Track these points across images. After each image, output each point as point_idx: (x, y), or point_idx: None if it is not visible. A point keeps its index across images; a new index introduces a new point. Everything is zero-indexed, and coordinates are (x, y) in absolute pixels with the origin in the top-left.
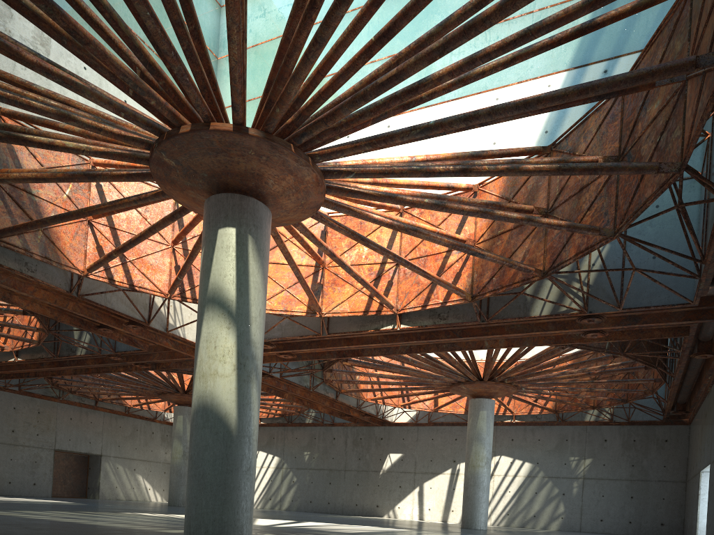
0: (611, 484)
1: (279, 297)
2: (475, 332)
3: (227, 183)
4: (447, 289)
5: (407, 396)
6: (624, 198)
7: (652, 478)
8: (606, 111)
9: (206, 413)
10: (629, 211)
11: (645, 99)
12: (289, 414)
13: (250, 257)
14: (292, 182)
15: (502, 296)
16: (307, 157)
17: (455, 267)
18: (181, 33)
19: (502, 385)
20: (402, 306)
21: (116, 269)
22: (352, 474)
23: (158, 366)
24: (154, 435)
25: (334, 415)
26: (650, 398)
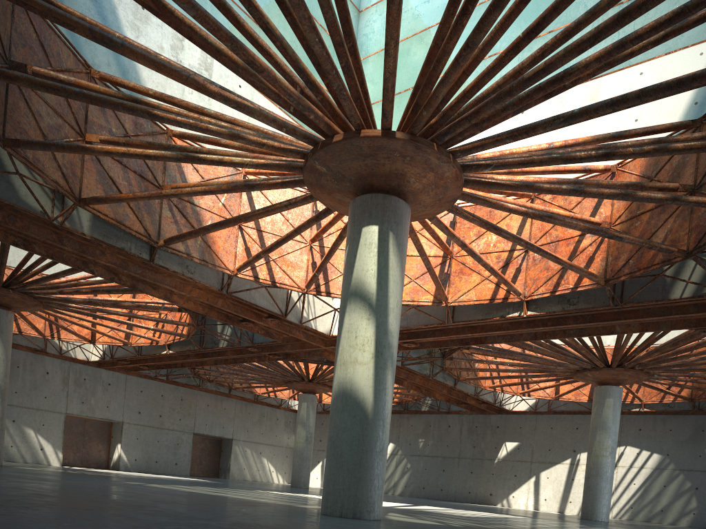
0: None
1: (406, 288)
2: (606, 317)
3: (372, 184)
4: (579, 274)
5: (527, 383)
6: None
7: None
8: None
9: (345, 398)
10: None
11: None
12: (405, 401)
13: (390, 252)
14: (432, 179)
15: (638, 279)
16: (448, 154)
17: (588, 251)
18: (341, 51)
19: (632, 372)
20: (530, 293)
21: (260, 267)
22: (466, 461)
23: (289, 356)
24: (278, 421)
25: (450, 403)
26: None
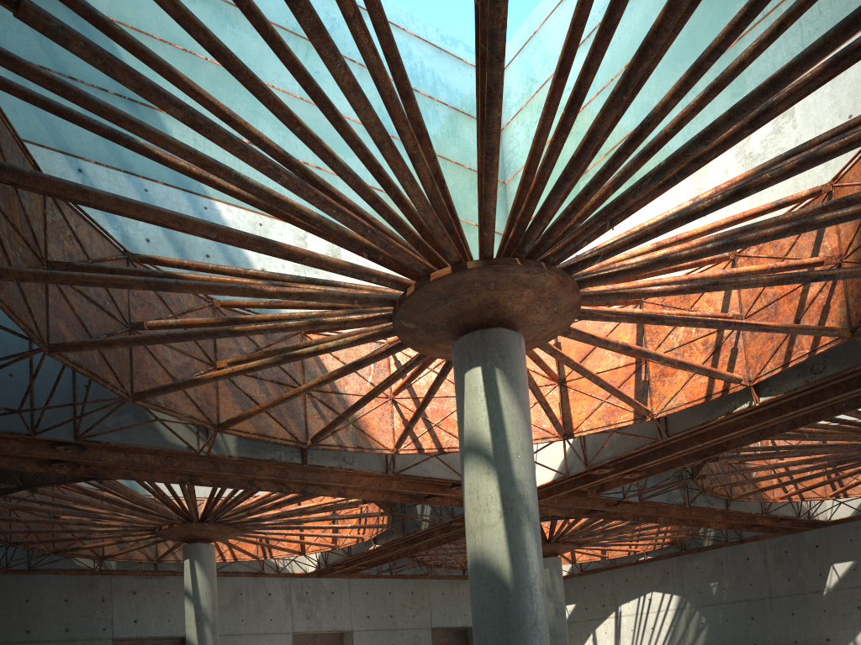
0: None
1: (598, 411)
2: None
3: (466, 323)
4: (805, 334)
5: (831, 481)
6: None
7: None
8: None
9: (479, 570)
10: None
11: None
12: (679, 539)
13: (501, 391)
14: (532, 295)
15: None
16: (539, 262)
17: (819, 300)
18: (378, 207)
19: None
20: (755, 375)
21: (423, 437)
22: (781, 600)
23: None
24: None
25: (736, 529)
26: None
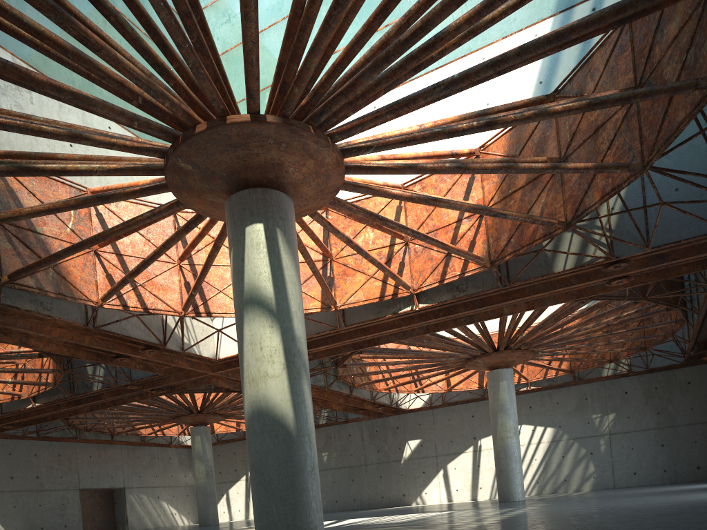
0: (639, 435)
1: None
2: (495, 300)
3: (247, 179)
4: (467, 258)
5: (421, 379)
6: (650, 129)
7: (681, 422)
8: (612, 44)
9: (262, 417)
10: (658, 140)
11: (659, 20)
12: None
13: (282, 251)
14: (312, 167)
15: (521, 257)
16: (326, 137)
17: (468, 236)
18: (190, 24)
19: (519, 352)
20: (418, 285)
21: (128, 295)
22: (373, 467)
23: (174, 389)
24: (171, 460)
25: (348, 411)
26: (666, 343)
